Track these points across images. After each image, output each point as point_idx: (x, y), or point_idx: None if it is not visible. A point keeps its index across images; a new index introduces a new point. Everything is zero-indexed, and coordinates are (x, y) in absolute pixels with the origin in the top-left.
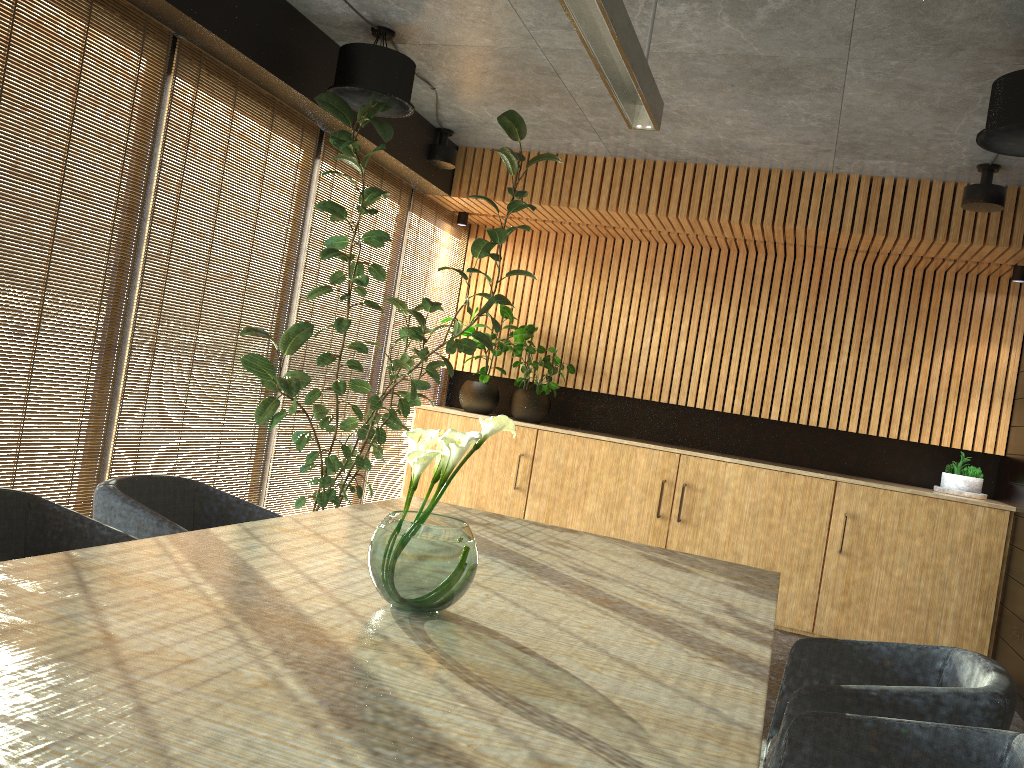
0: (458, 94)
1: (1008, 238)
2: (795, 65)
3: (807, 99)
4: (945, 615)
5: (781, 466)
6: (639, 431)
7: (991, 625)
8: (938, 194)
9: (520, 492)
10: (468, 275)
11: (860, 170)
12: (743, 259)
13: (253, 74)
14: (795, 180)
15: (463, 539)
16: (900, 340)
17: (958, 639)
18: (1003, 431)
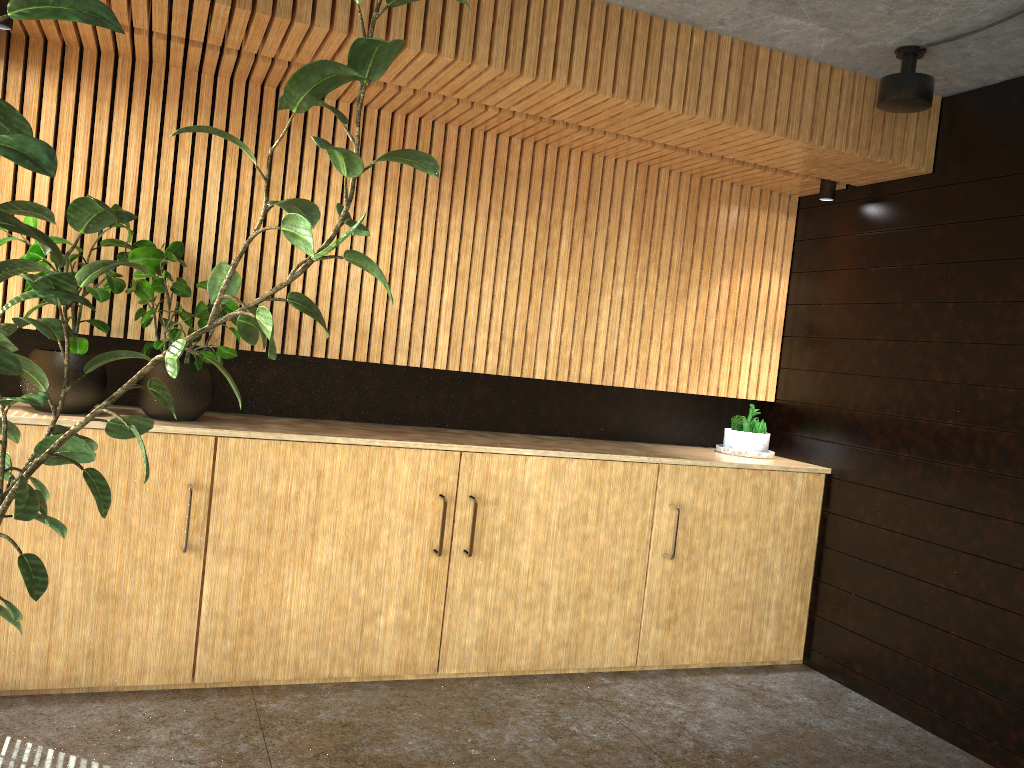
0: None
1: (878, 148)
2: None
3: None
4: (768, 606)
5: (587, 450)
6: (340, 409)
7: (808, 606)
8: (815, 80)
9: (190, 553)
10: None
11: (745, 31)
12: (493, 145)
13: None
14: (656, 32)
15: None
16: (678, 267)
17: (780, 630)
18: (774, 374)
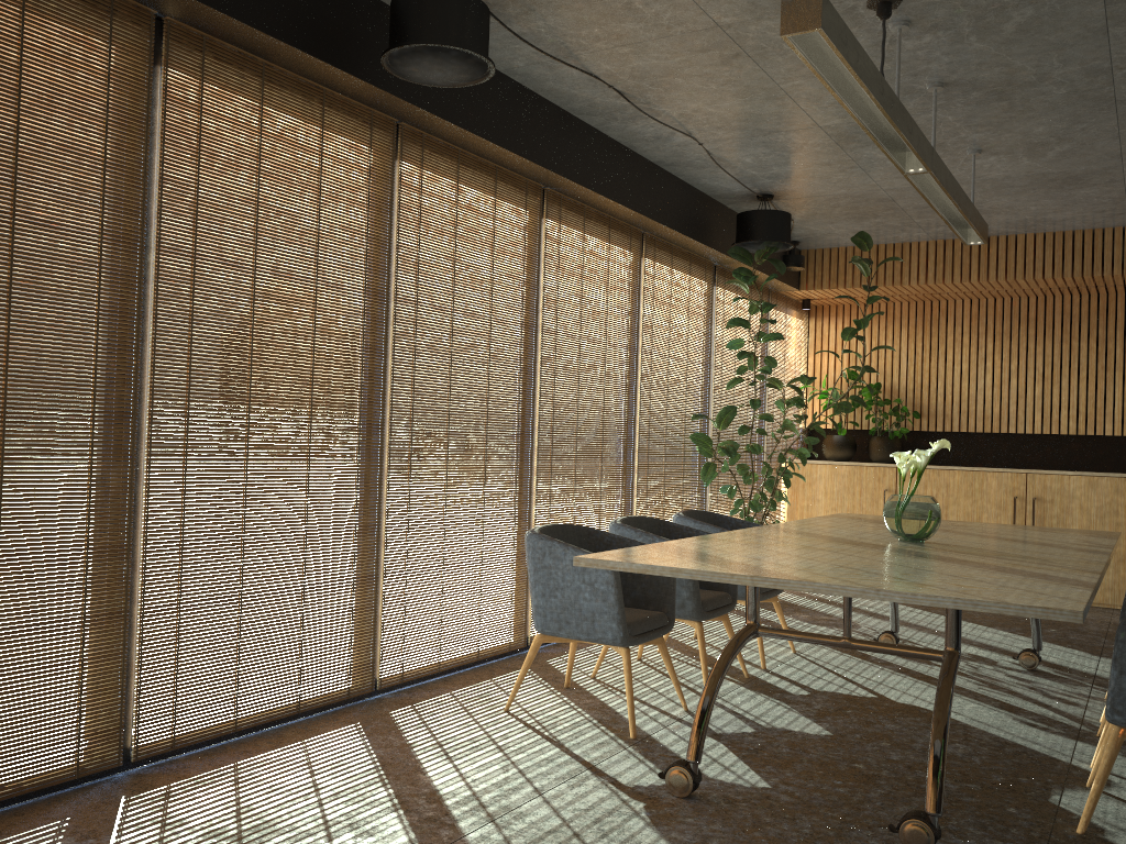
0: (810, 220)
1: None
2: (1082, 173)
3: (1095, 188)
4: None
5: (1120, 473)
6: (984, 460)
7: None
8: None
9: None
10: (813, 348)
11: None
12: (1059, 302)
13: (683, 243)
14: (1097, 236)
15: (934, 502)
16: None
17: None
18: None
